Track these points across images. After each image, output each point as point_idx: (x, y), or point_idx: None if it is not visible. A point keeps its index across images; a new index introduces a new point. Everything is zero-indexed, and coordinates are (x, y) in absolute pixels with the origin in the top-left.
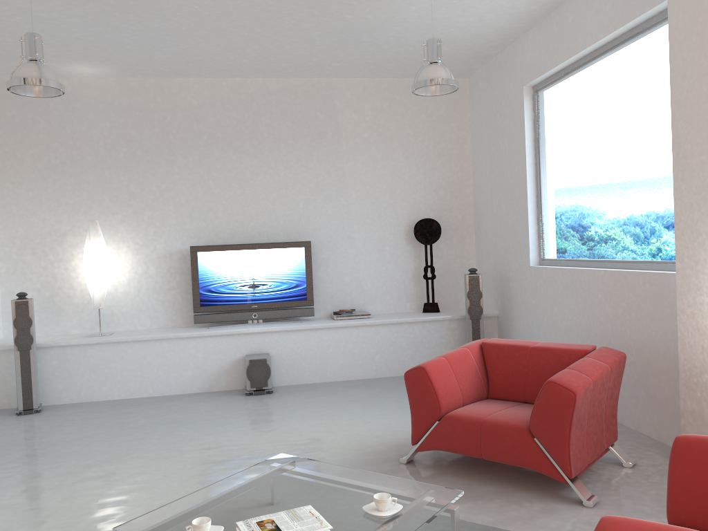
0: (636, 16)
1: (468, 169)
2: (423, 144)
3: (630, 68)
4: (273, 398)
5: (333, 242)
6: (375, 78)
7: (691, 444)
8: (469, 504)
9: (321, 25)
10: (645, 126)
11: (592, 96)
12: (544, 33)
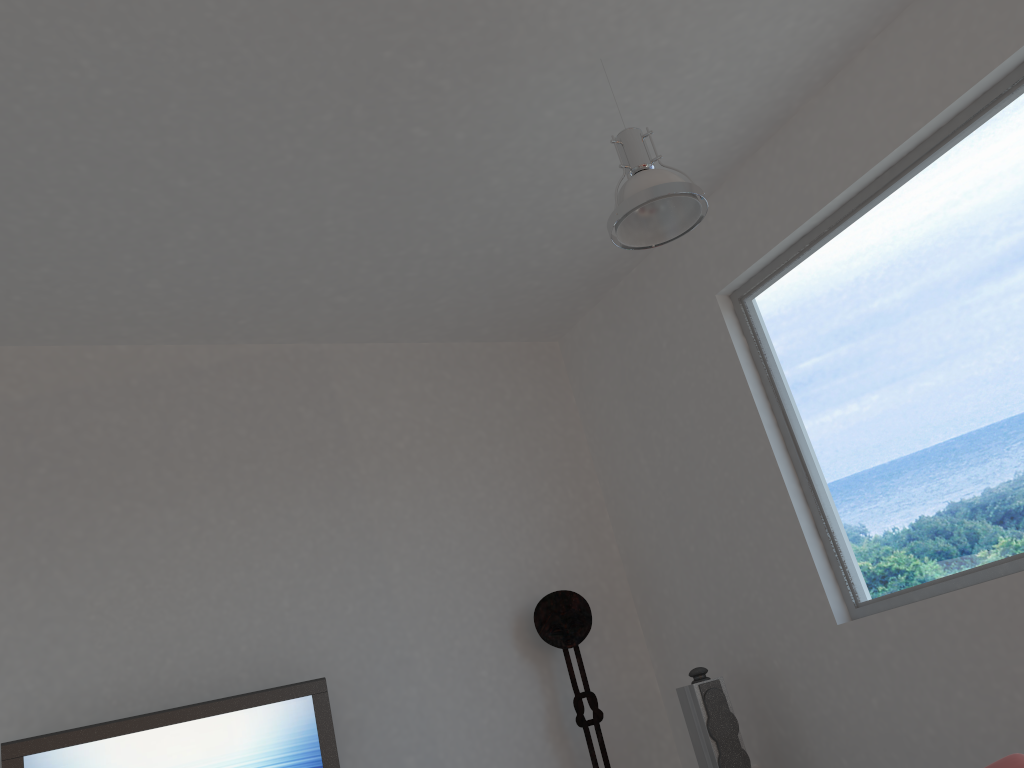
0: (1008, 54)
1: (596, 495)
2: (510, 455)
3: (996, 161)
4: None
5: (368, 677)
6: (401, 343)
7: None
8: None
9: (354, 162)
10: None
11: (902, 249)
12: (749, 188)
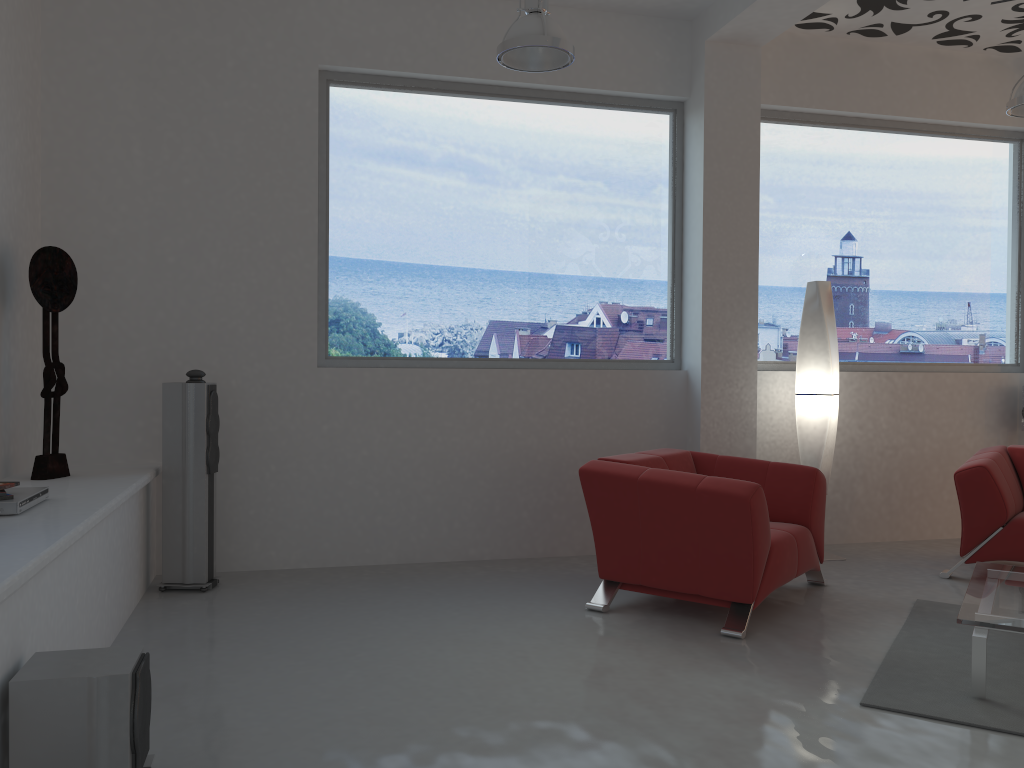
0: (606, 88)
1: (39, 151)
2: (7, 58)
3: (559, 134)
4: (225, 762)
5: None
6: None
7: (991, 467)
8: (858, 616)
9: None
10: (581, 208)
11: (479, 141)
12: (398, 11)
